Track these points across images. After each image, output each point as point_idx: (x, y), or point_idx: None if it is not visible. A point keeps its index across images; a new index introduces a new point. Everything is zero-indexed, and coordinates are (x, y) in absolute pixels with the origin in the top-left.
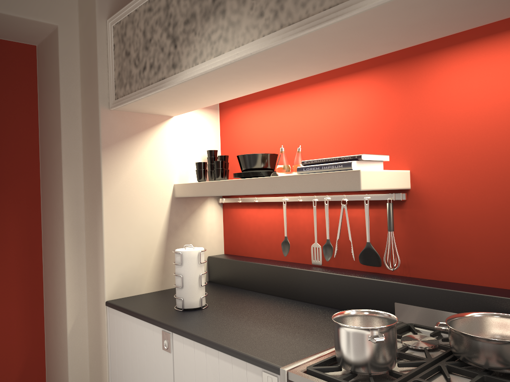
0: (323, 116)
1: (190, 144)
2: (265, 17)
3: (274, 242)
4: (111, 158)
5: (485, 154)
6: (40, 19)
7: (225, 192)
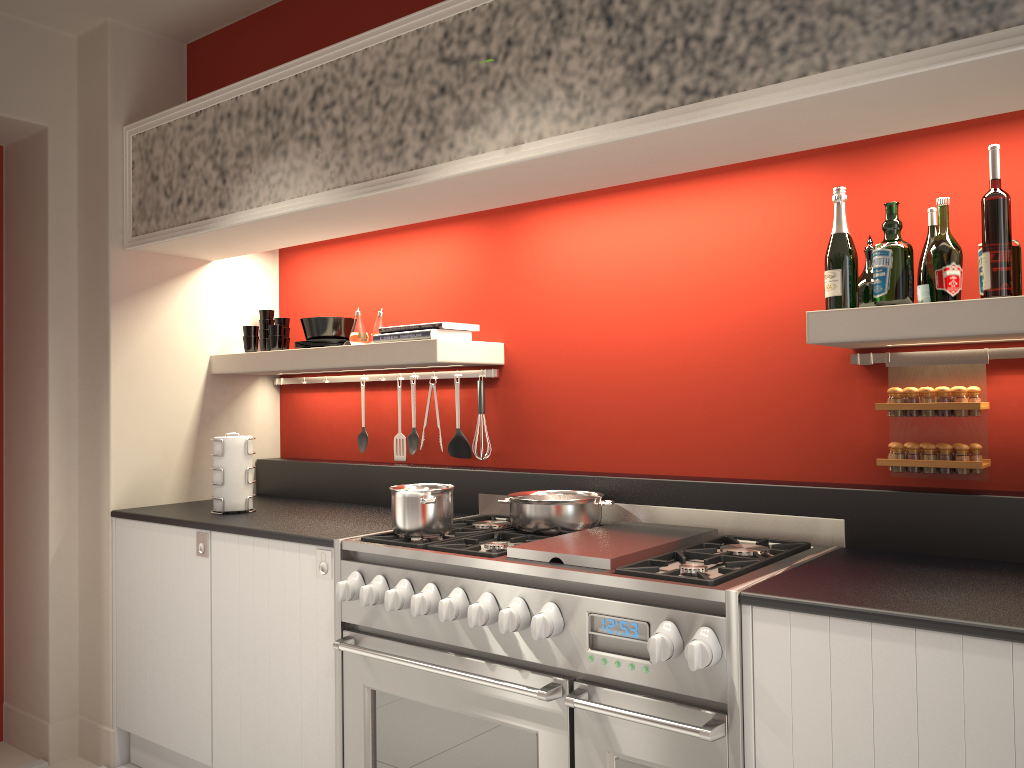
0: (414, 273)
1: (234, 301)
2: (331, 169)
3: (349, 436)
4: (124, 316)
5: (573, 326)
6: (23, 118)
7: (283, 366)
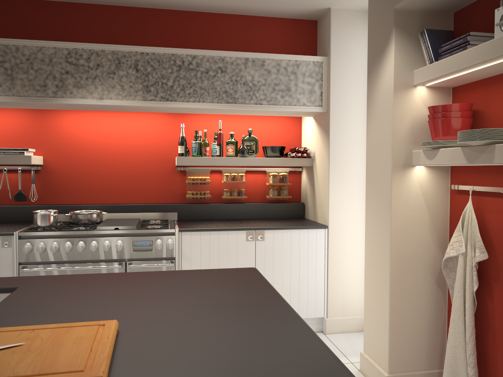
0: None
1: None
2: (3, 87)
3: None
4: None
5: (77, 152)
6: None
7: None
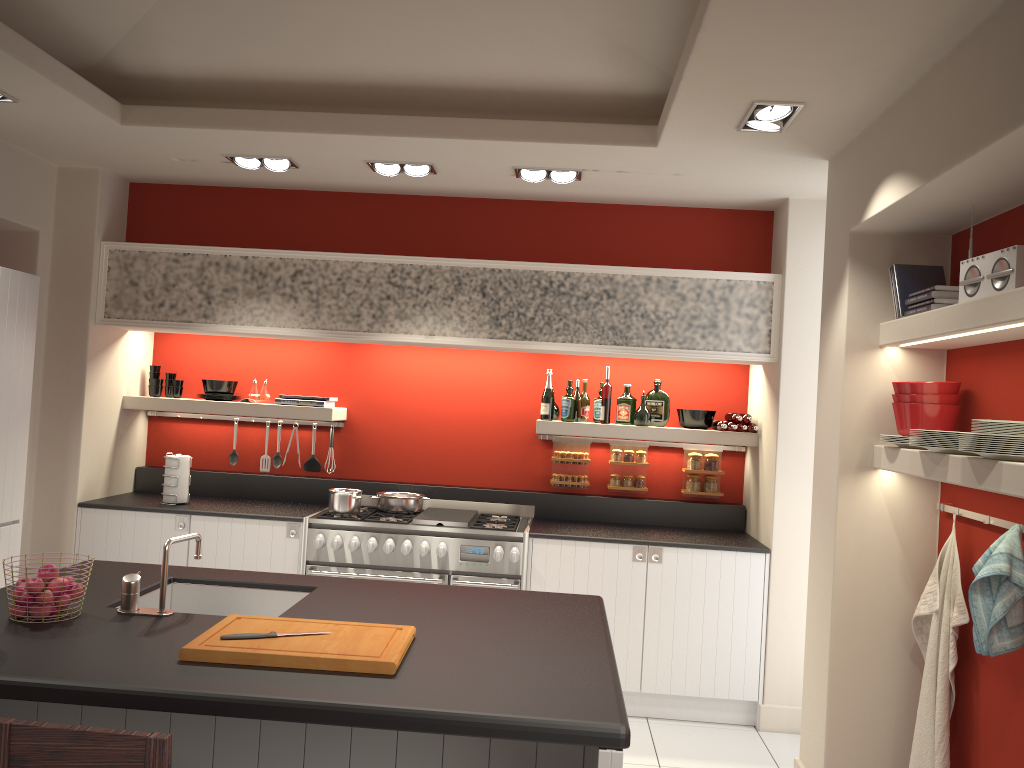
0: (281, 357)
1: (135, 358)
2: (305, 317)
3: (216, 454)
4: (92, 370)
5: (394, 404)
6: (30, 225)
7: (201, 410)
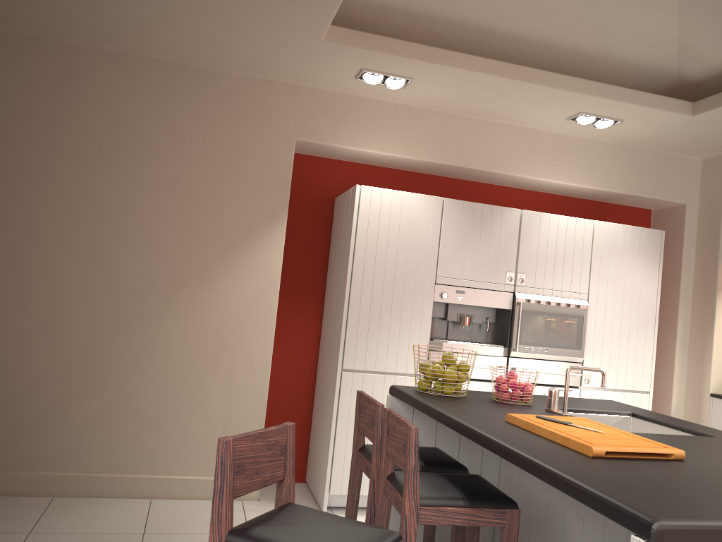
0: None
1: None
2: None
3: None
4: None
5: None
6: (677, 201)
7: None
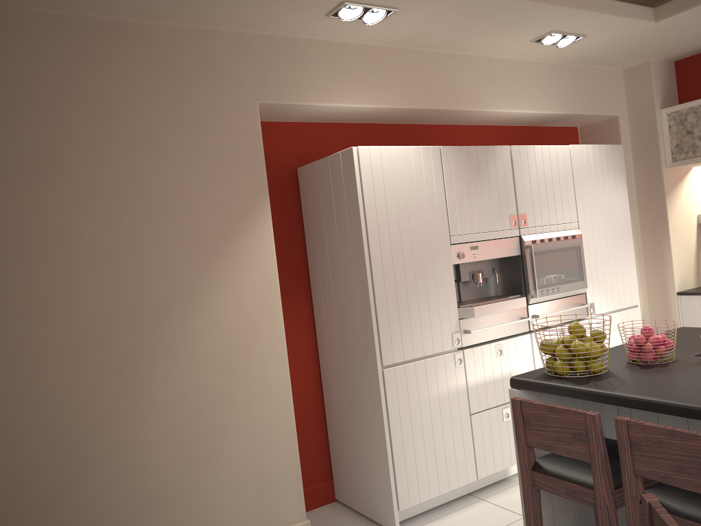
0: None
1: None
2: None
3: None
4: (670, 200)
5: None
6: (611, 114)
7: None
